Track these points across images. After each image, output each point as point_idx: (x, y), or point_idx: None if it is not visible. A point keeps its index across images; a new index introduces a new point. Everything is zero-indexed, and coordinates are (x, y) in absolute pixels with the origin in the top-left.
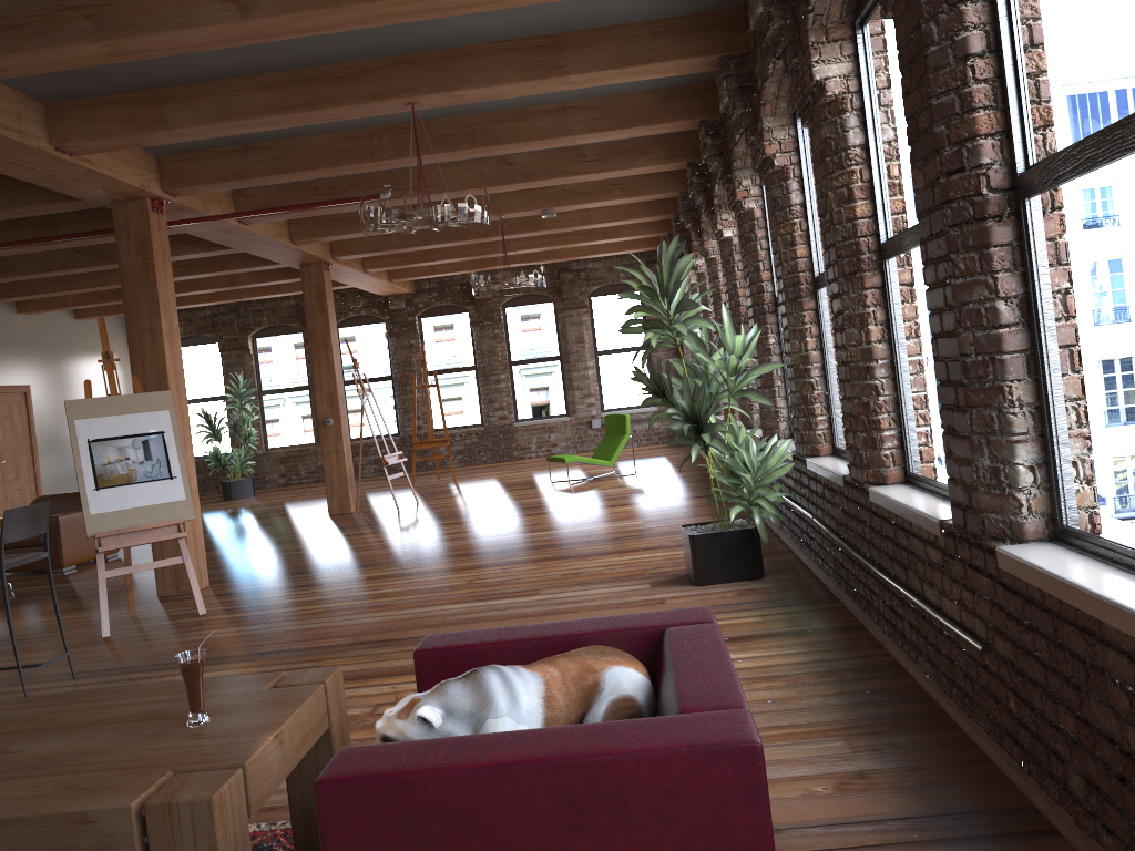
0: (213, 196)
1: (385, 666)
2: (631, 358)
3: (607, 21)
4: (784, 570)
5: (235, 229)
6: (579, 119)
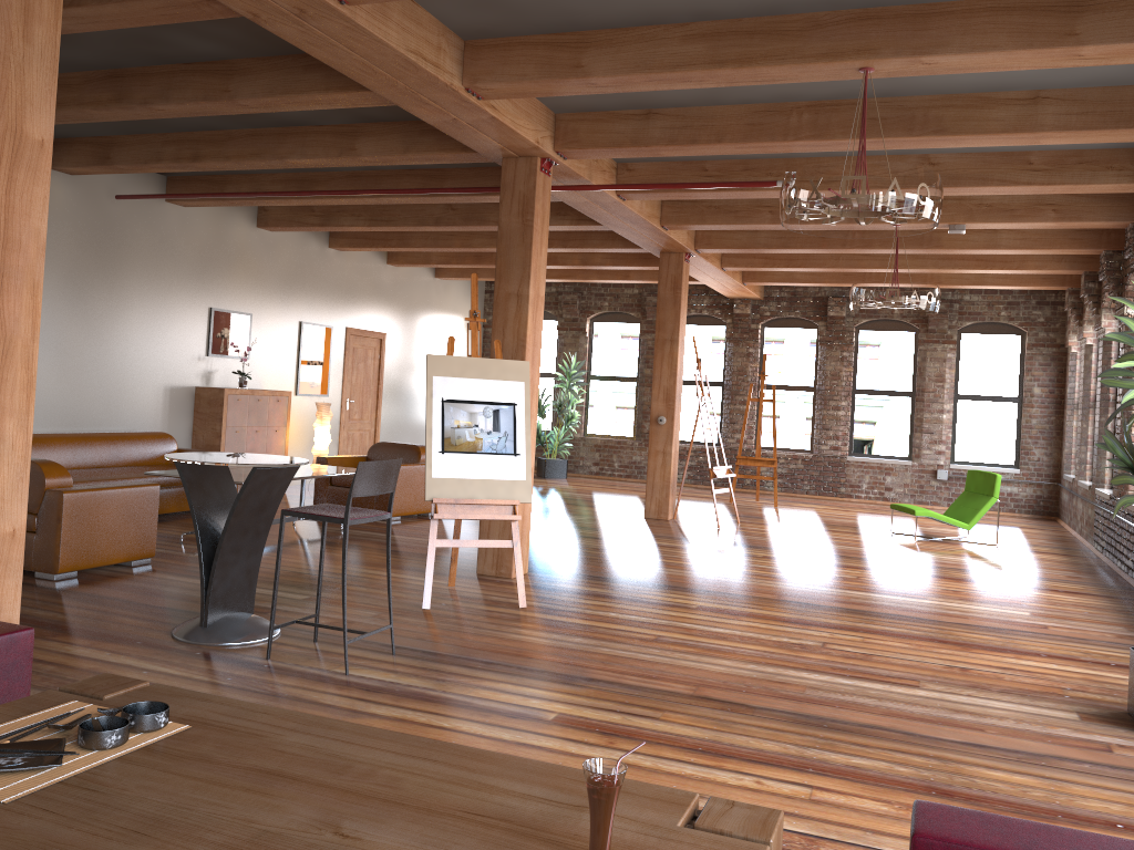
0: (598, 165)
1: (740, 743)
2: (997, 409)
3: None
4: None
5: (611, 204)
6: (1052, 112)
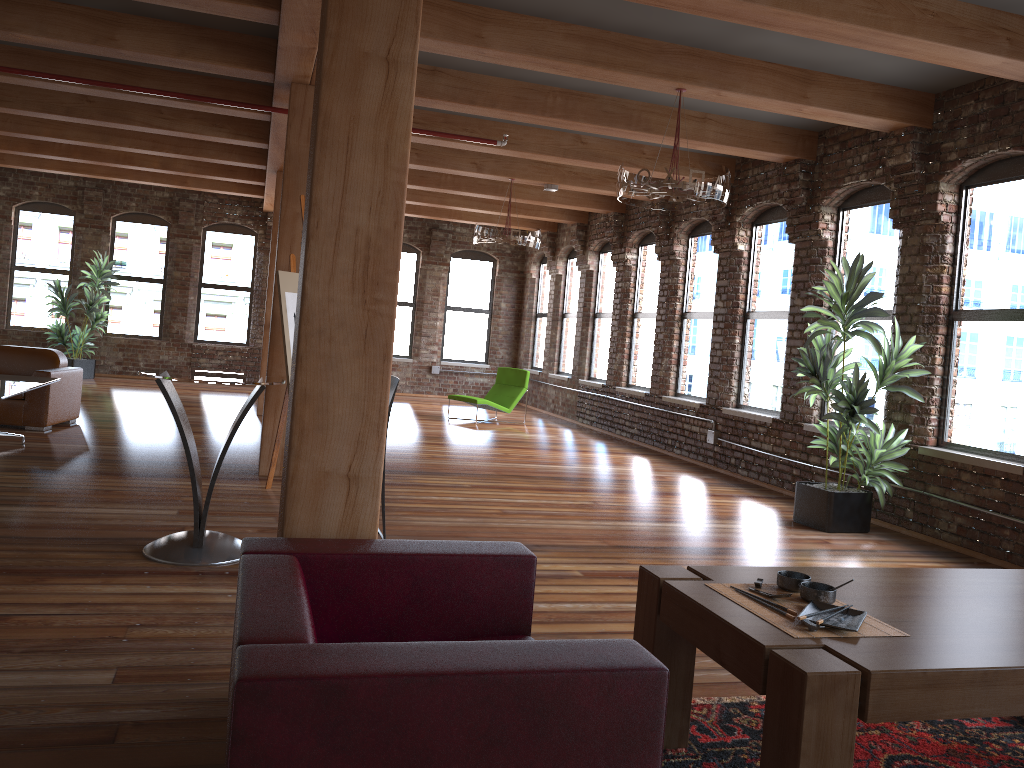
0: None
1: None
2: (474, 318)
3: (851, 74)
4: (870, 528)
5: None
6: (713, 130)
